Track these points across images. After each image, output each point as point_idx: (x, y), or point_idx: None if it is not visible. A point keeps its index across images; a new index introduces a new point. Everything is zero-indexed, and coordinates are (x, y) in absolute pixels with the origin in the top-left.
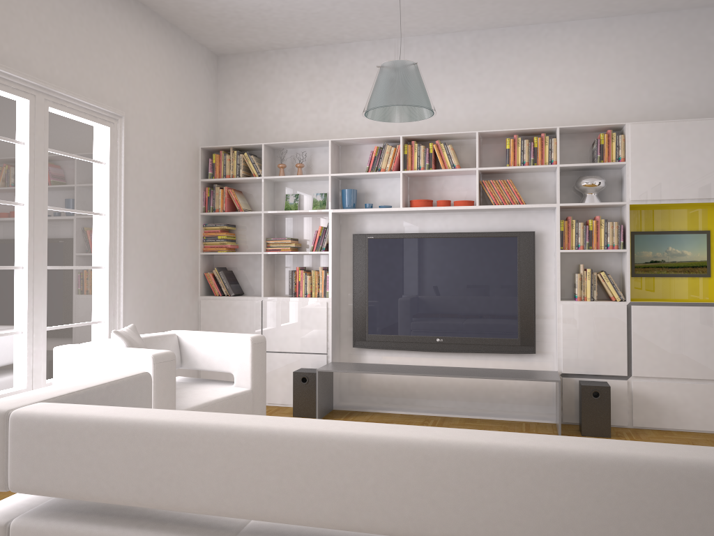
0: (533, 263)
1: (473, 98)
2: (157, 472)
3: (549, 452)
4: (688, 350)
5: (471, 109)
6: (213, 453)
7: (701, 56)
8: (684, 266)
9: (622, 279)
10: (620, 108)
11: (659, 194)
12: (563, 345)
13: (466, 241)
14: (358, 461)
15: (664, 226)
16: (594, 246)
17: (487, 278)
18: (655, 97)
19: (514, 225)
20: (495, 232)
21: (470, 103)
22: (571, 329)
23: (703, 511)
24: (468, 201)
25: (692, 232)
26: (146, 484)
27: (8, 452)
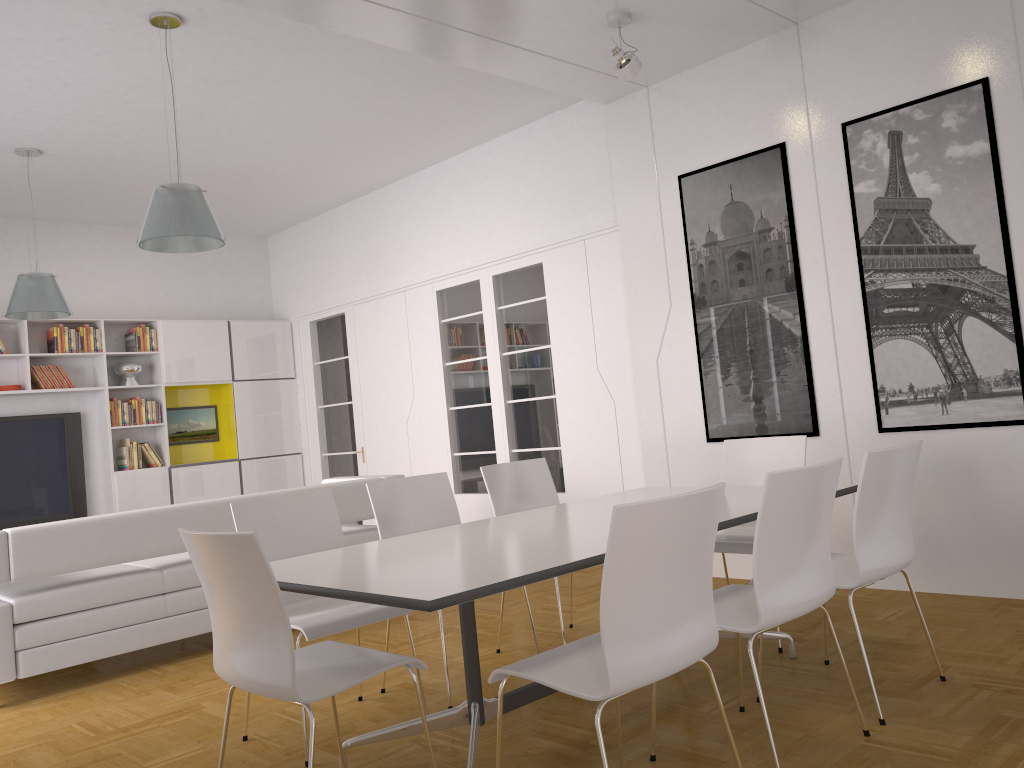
0: (82, 441)
1: (5, 283)
2: (123, 541)
3: (301, 489)
4: (214, 497)
5: (3, 294)
6: (155, 523)
7: (200, 269)
8: (201, 434)
9: (156, 449)
10: (143, 304)
11: (187, 377)
12: (120, 510)
13: (12, 425)
14: (228, 510)
15: (185, 403)
16: (138, 422)
17: (37, 460)
18: (169, 298)
19: (58, 407)
20: (42, 415)
21: (2, 288)
22: (126, 495)
23: (349, 499)
24: (19, 385)
25: (205, 407)
26: (116, 550)
27: (8, 557)
